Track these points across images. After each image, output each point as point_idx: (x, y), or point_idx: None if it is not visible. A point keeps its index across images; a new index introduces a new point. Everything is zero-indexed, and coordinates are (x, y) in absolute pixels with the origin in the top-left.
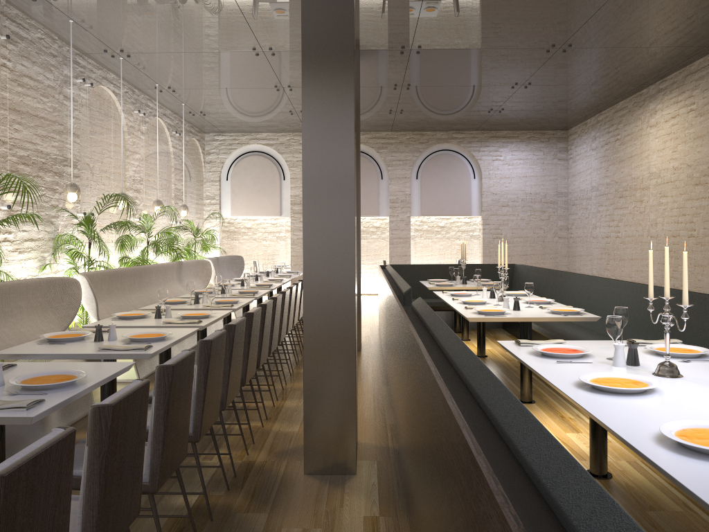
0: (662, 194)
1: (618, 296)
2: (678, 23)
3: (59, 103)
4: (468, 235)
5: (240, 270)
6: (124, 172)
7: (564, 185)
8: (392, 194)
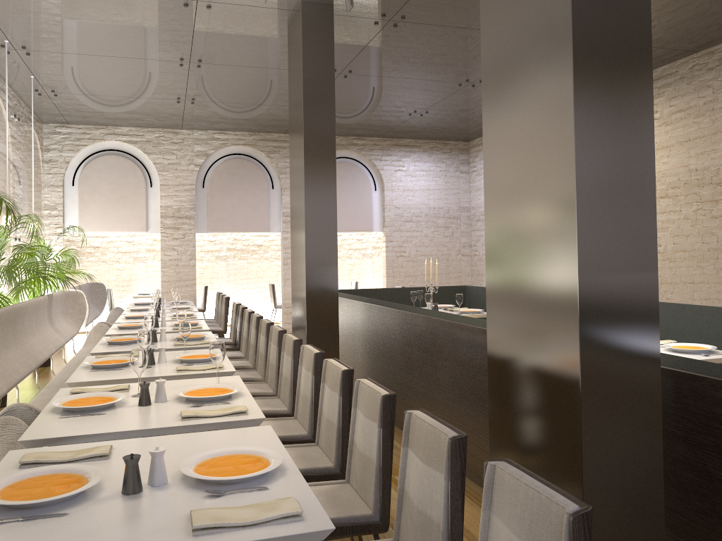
0: None
1: (705, 325)
2: (690, 17)
3: None
4: (360, 254)
5: (102, 302)
6: None
7: (467, 200)
8: (285, 207)
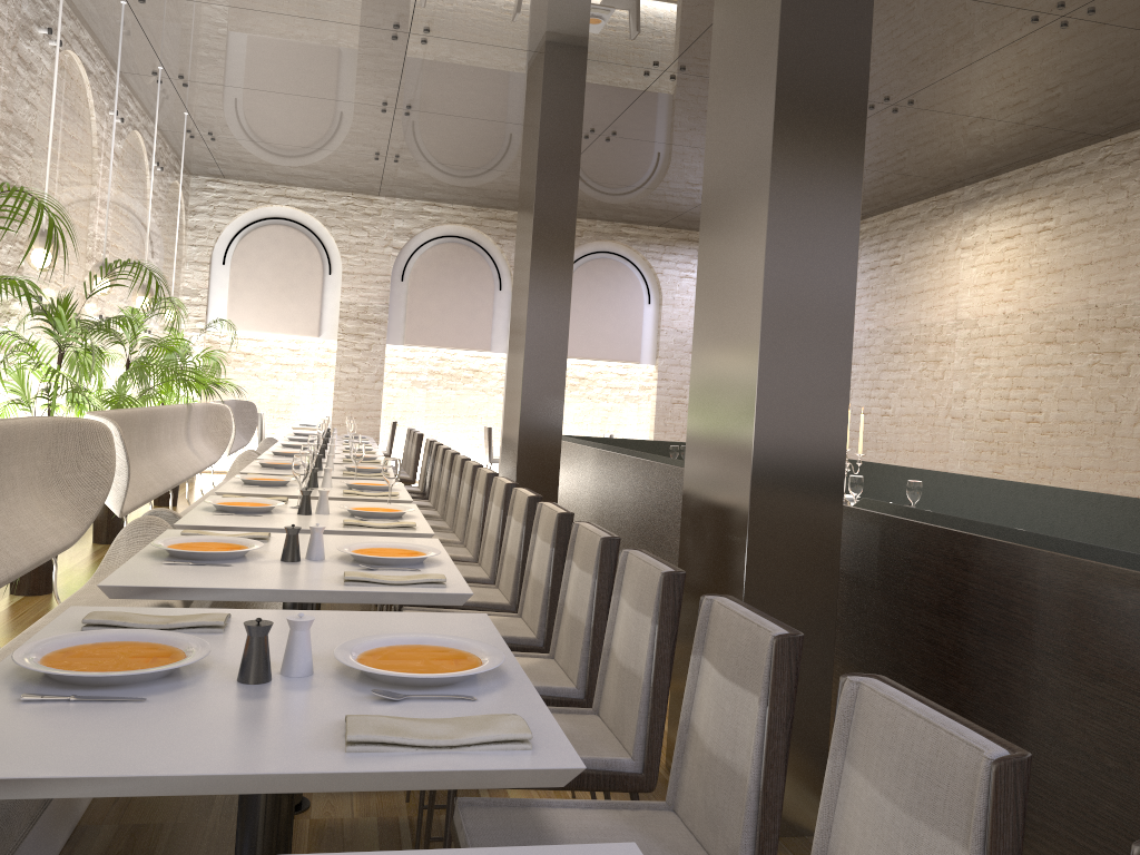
0: (980, 353)
1: (1038, 510)
2: (1087, 90)
3: (12, 67)
4: (621, 396)
5: (251, 428)
6: (87, 224)
7: None
8: None
